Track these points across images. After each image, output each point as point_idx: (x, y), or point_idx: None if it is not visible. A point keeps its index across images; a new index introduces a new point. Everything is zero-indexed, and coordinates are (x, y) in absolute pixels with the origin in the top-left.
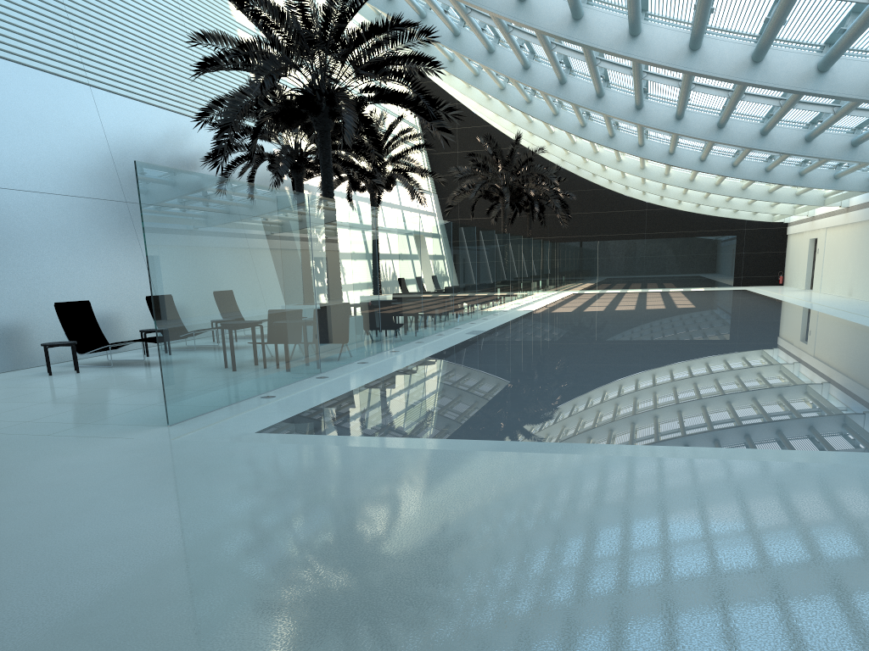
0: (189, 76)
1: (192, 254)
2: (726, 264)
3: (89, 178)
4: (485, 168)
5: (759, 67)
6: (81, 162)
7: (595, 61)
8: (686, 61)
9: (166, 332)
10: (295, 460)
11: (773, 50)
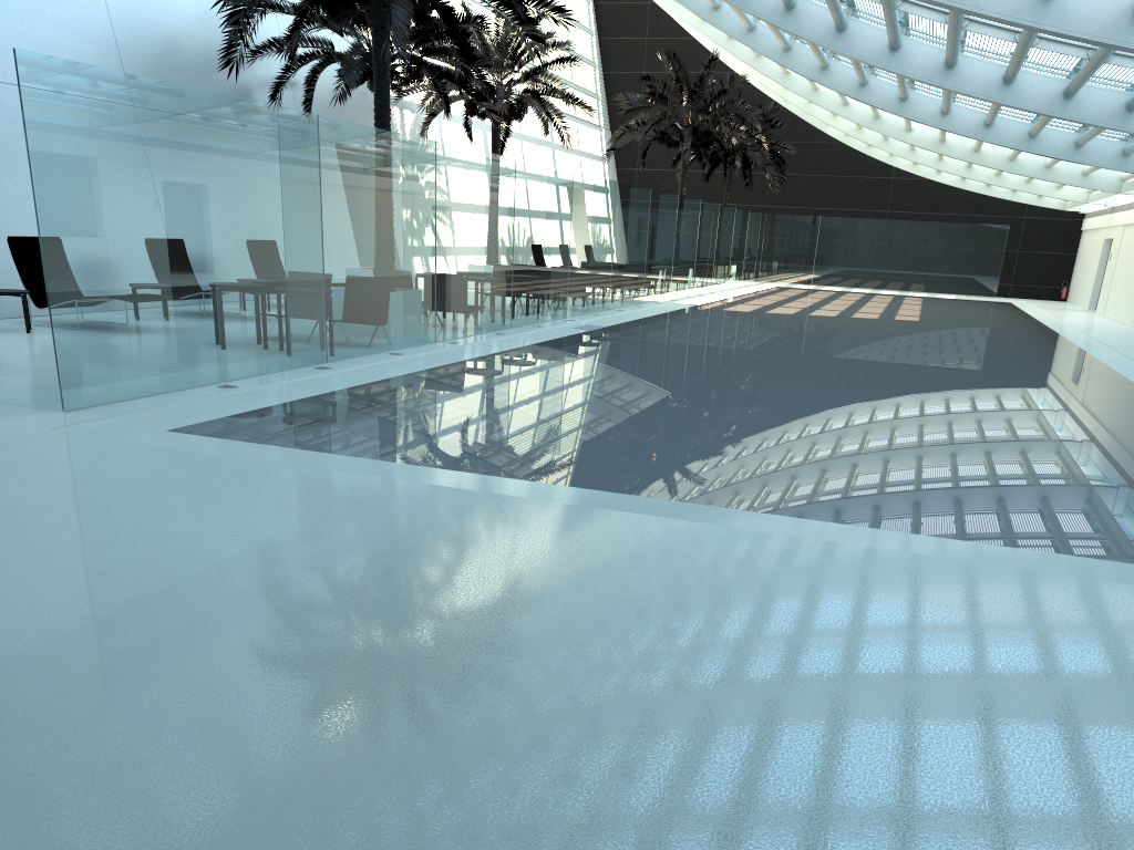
0: None
1: (110, 185)
2: (991, 265)
3: None
4: (663, 99)
5: None
6: (68, 45)
7: None
8: None
9: (63, 288)
10: (170, 470)
11: None
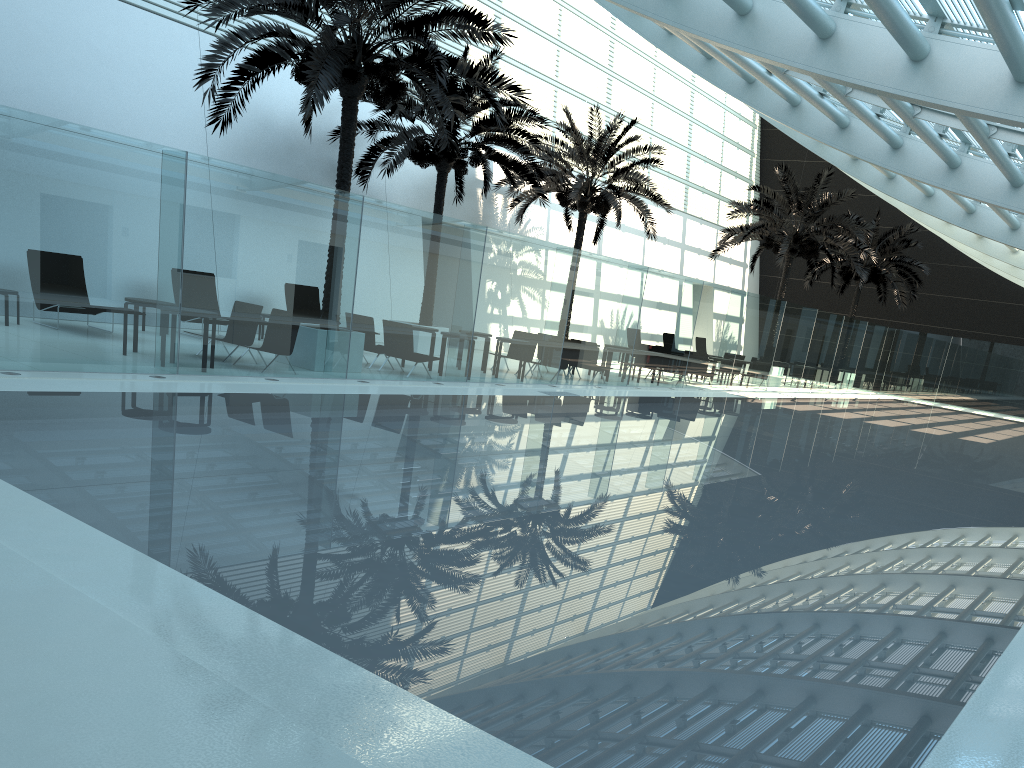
0: None
1: None
2: None
3: (161, 130)
4: (769, 207)
5: (825, 47)
6: (154, 111)
7: None
8: (728, 31)
9: None
10: None
11: (849, 21)
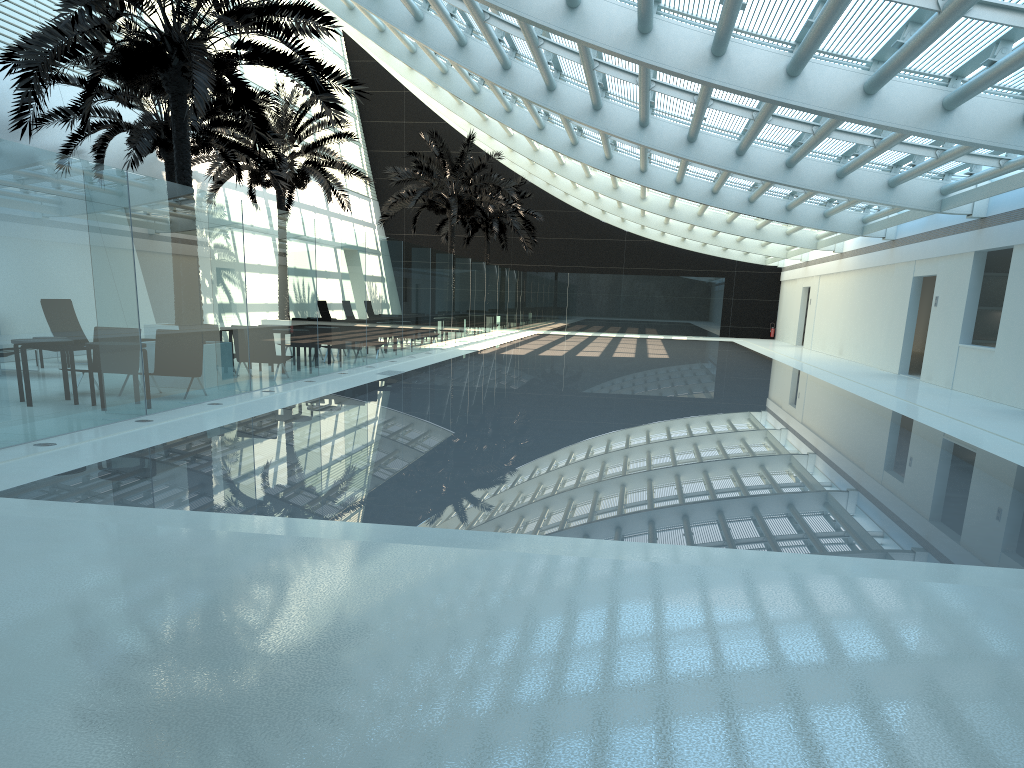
0: (22, 10)
1: None
2: (713, 311)
3: None
4: (429, 172)
5: (720, 63)
6: None
7: (536, 41)
8: (634, 47)
9: None
10: (1, 542)
11: (736, 44)
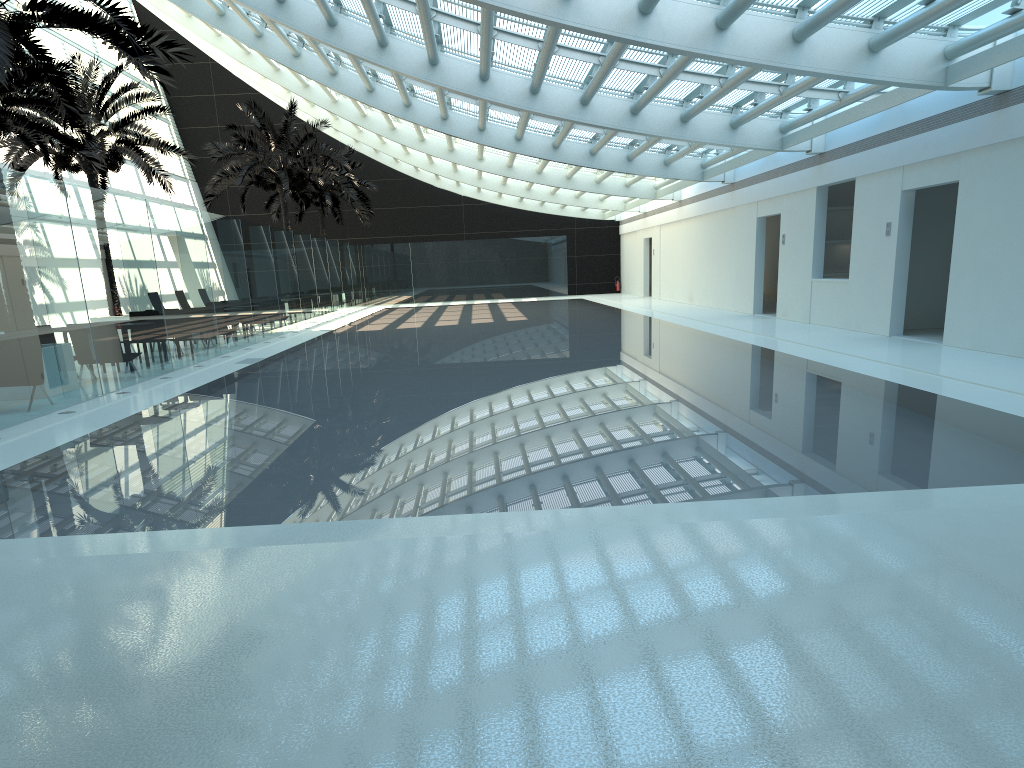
0: None
1: None
2: (559, 270)
3: None
4: (253, 145)
5: (571, 3)
6: None
7: None
8: None
9: None
10: None
11: None
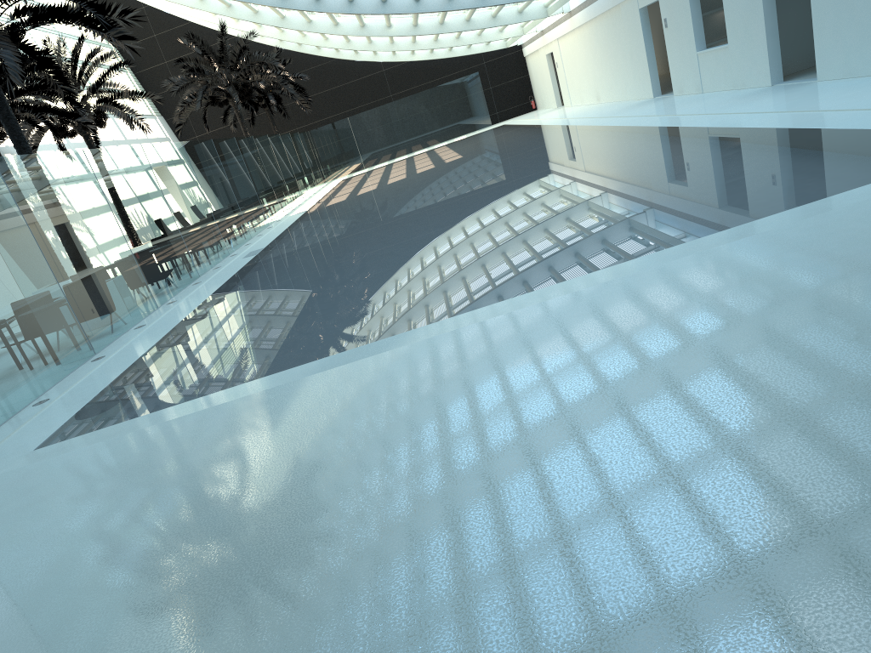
0: None
1: None
2: (479, 104)
3: None
4: (201, 71)
5: None
6: None
7: None
8: None
9: None
10: (84, 468)
11: None
